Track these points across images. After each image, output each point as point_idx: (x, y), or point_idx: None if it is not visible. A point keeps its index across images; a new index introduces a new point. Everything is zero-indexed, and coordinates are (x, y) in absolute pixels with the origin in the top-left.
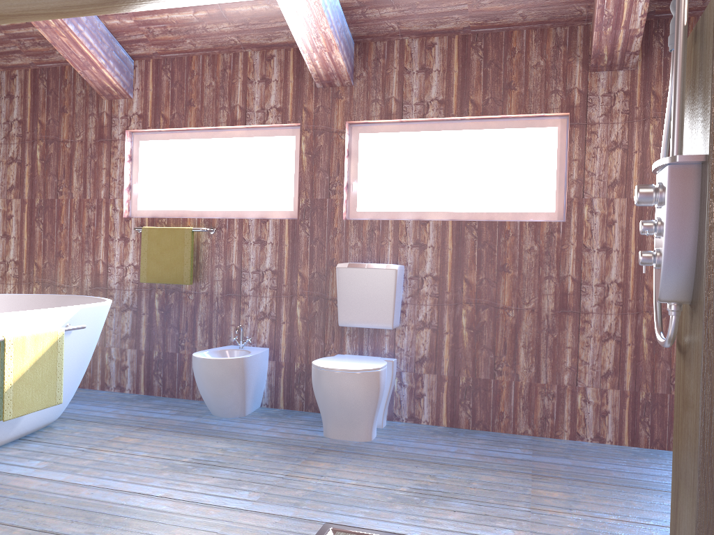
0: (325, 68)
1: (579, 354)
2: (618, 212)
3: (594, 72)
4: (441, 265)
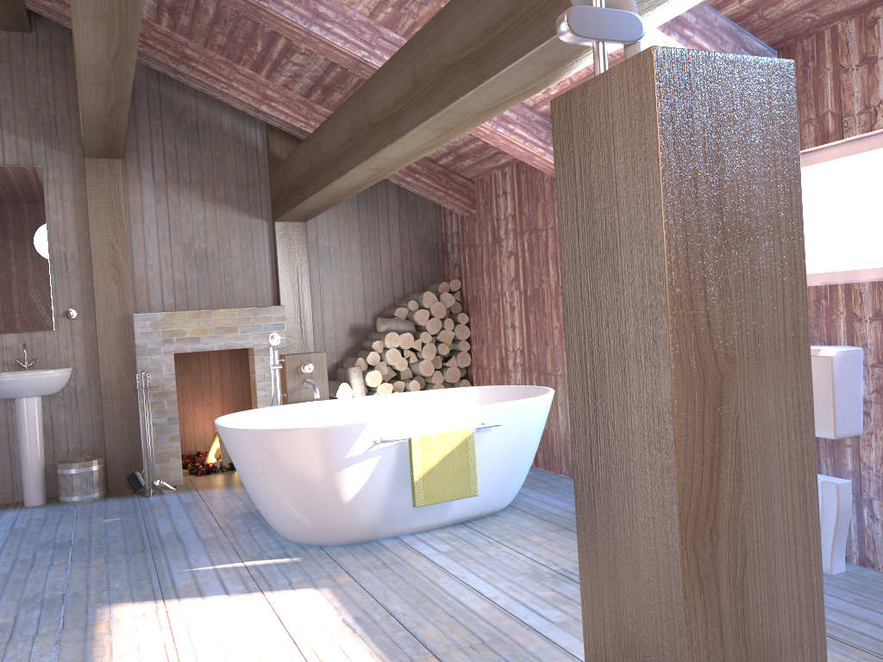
0: None
1: None
2: None
3: None
4: None
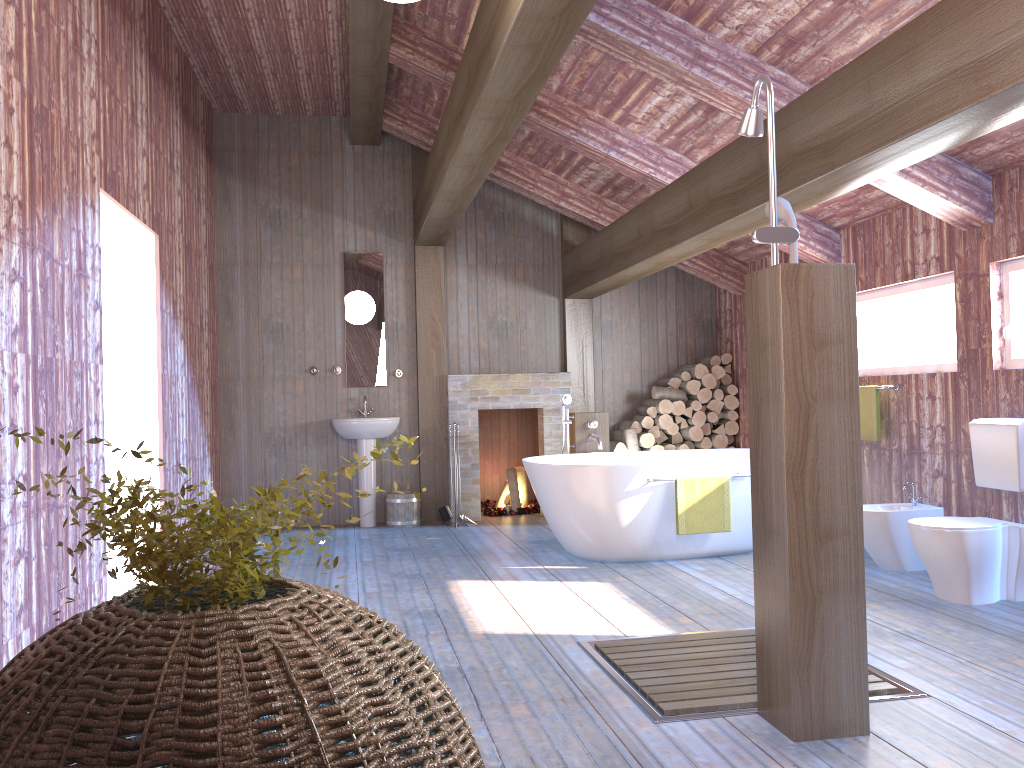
0: (952, 215)
1: None
2: None
3: None
4: None
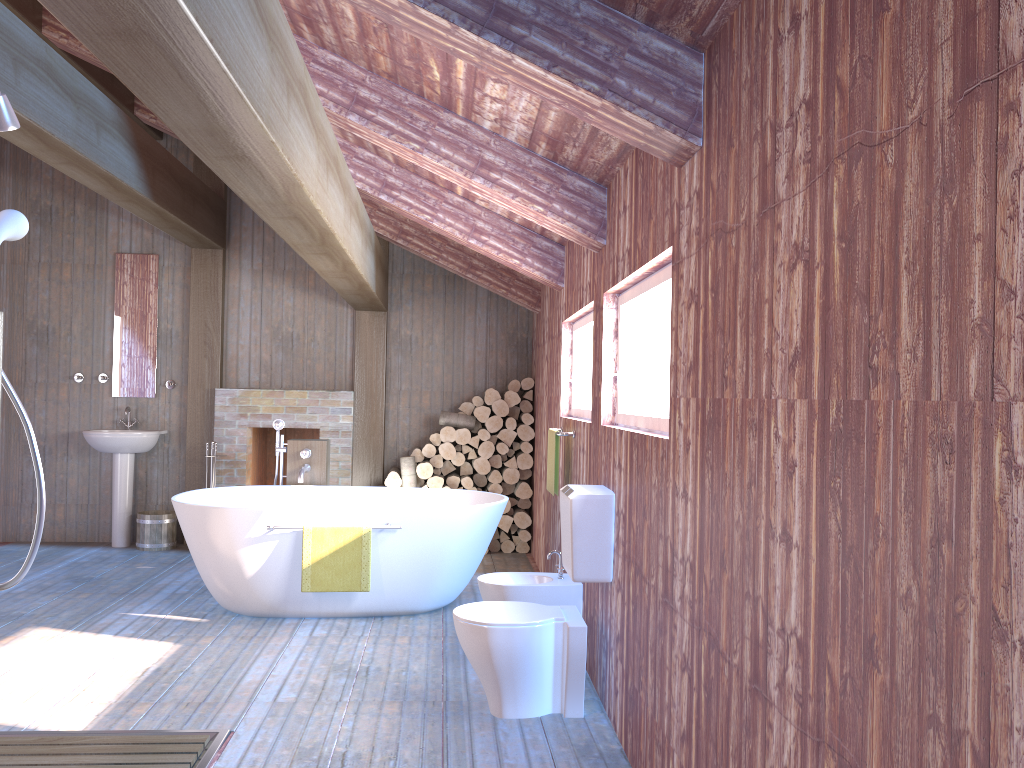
0: (568, 234)
1: (671, 685)
2: (691, 425)
3: (683, 167)
4: (625, 497)
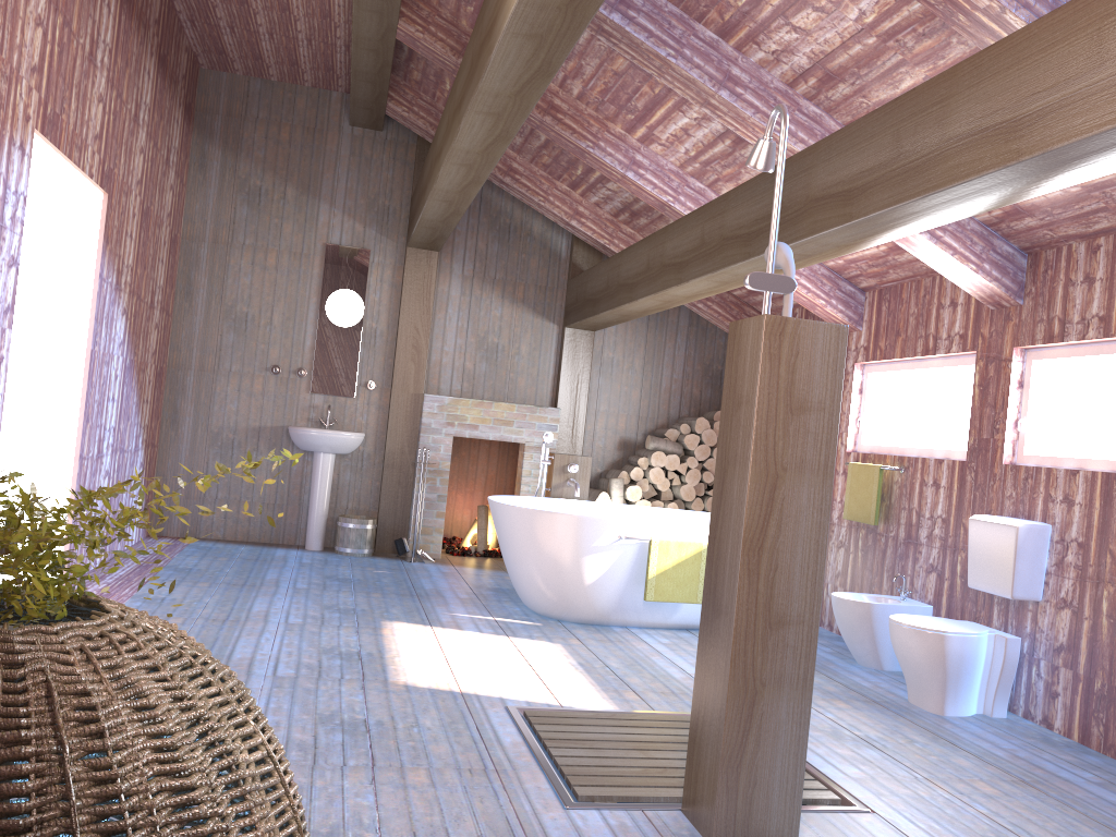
0: (981, 291)
1: None
2: None
3: None
4: (1087, 528)
